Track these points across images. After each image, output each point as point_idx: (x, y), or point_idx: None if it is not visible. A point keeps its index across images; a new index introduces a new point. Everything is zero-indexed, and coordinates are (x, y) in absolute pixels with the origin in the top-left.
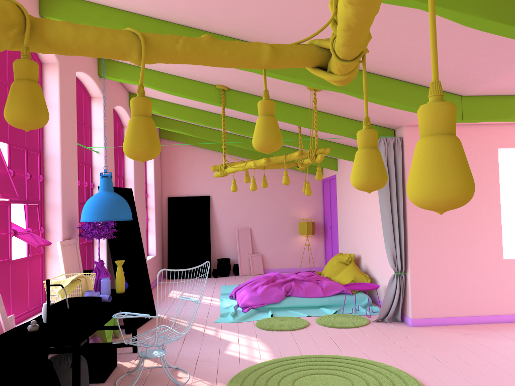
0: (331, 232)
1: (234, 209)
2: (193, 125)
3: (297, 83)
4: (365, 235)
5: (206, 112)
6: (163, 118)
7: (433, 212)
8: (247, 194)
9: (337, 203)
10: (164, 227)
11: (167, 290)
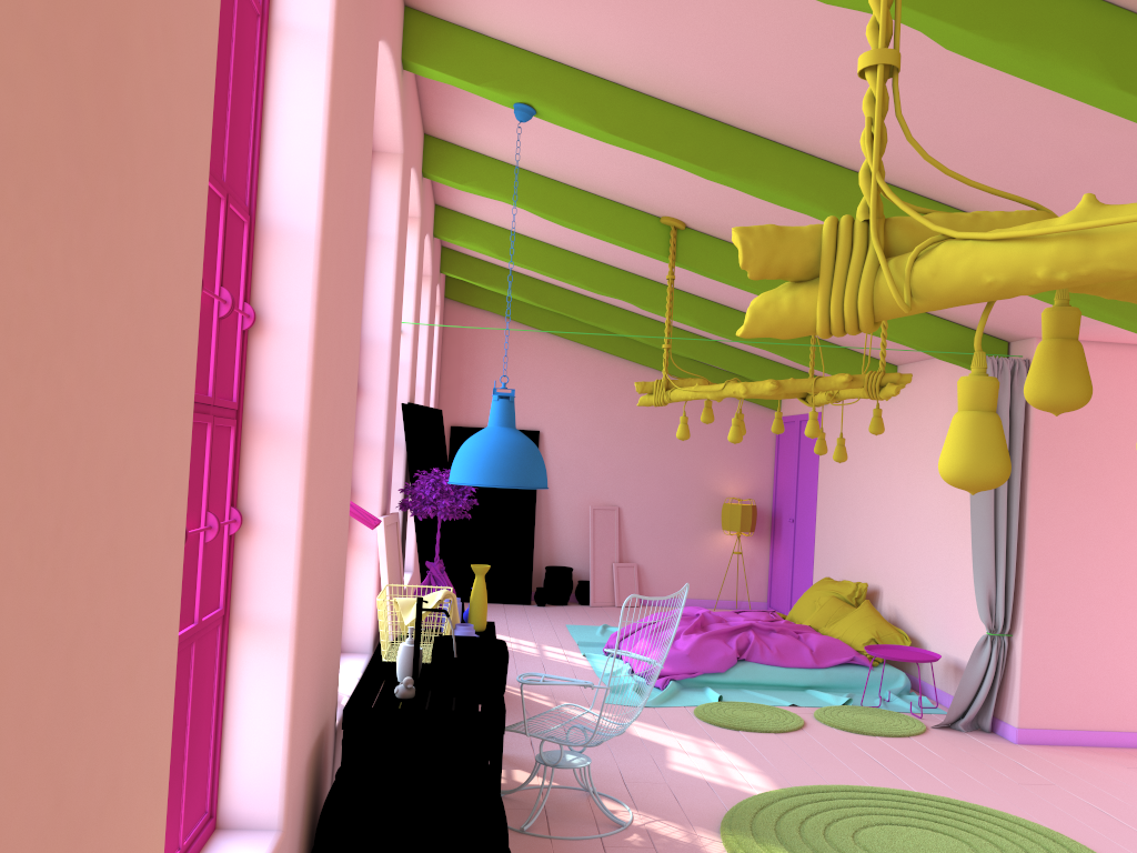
0: (794, 531)
1: (587, 464)
2: (536, 281)
3: None
4: (898, 547)
5: (592, 261)
6: (475, 260)
7: (1077, 518)
8: (618, 435)
9: (818, 472)
10: None
11: None
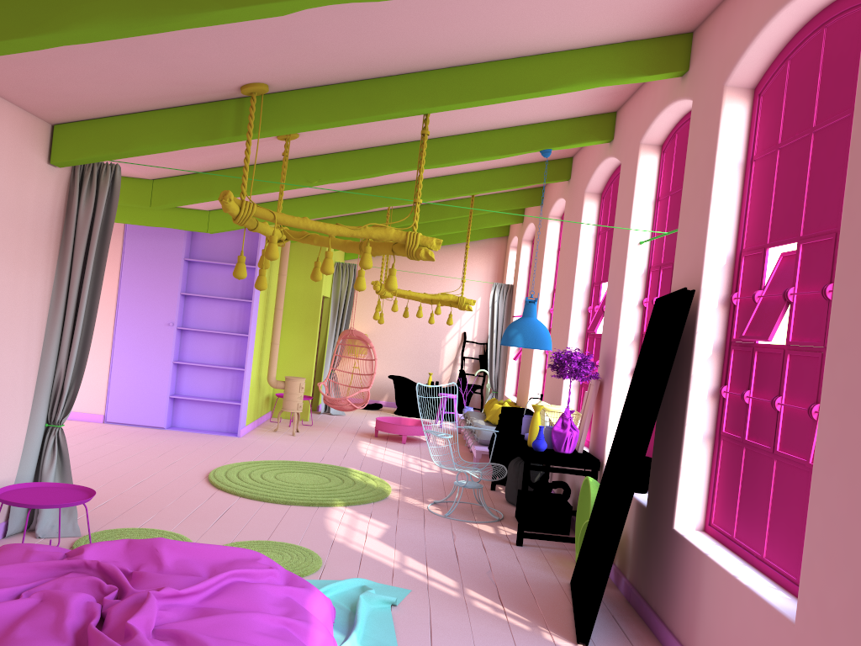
0: None
1: None
2: None
3: (335, 181)
4: None
5: None
6: None
7: None
8: None
9: None
10: None
11: None
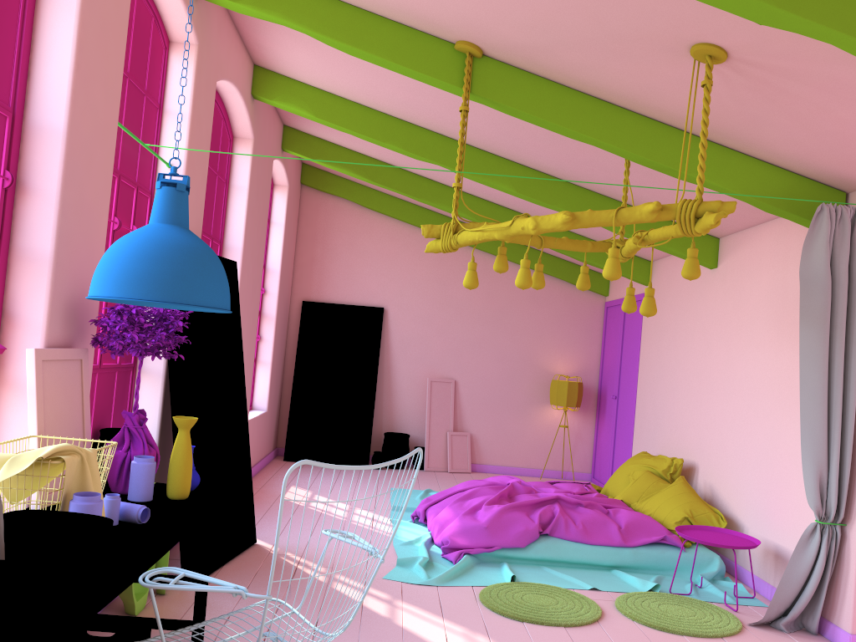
0: (617, 407)
1: (427, 339)
2: (372, 160)
3: (713, 1)
4: (715, 423)
5: (410, 125)
6: (315, 139)
7: None
8: (456, 314)
9: (640, 350)
10: (289, 359)
11: (281, 485)
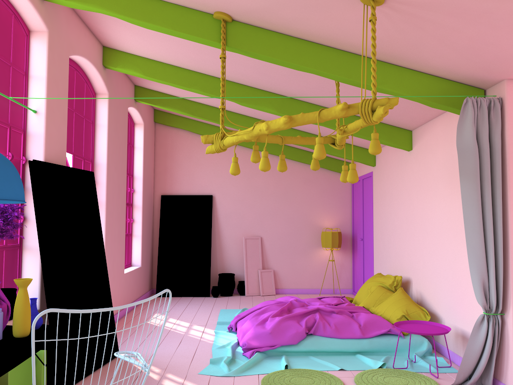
0: (363, 245)
1: (241, 212)
2: (192, 102)
3: None
4: (419, 251)
5: (205, 75)
6: (155, 92)
7: None
8: (258, 195)
9: (373, 208)
10: (155, 232)
11: (149, 313)
